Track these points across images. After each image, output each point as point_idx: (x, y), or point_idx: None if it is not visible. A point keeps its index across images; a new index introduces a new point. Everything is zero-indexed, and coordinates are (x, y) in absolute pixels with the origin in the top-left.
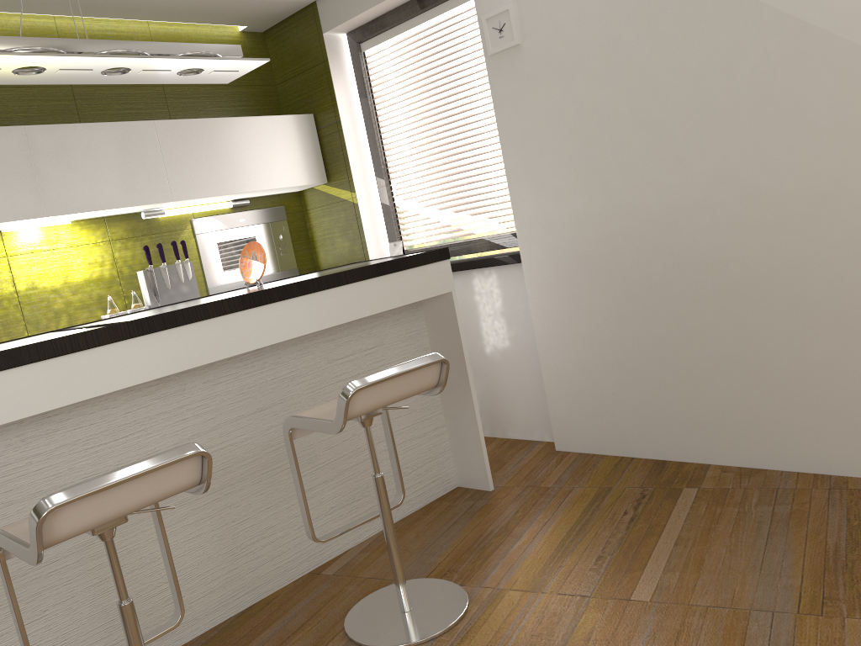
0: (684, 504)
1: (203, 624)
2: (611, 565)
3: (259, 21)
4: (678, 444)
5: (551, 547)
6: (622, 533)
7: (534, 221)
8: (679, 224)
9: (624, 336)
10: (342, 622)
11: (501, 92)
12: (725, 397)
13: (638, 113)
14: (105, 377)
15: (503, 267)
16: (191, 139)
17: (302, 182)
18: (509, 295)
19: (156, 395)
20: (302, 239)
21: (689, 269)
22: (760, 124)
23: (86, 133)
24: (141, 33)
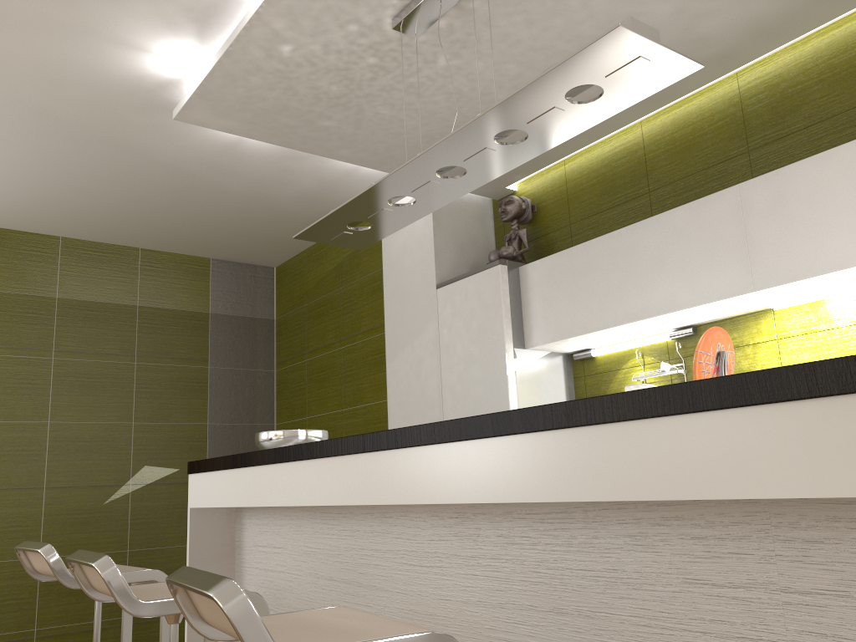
0: None
1: None
2: None
3: None
4: None
5: None
6: None
7: None
8: None
9: None
10: None
11: None
12: None
13: None
14: (347, 487)
15: None
16: None
17: None
18: None
19: (454, 531)
20: None
21: None
22: None
23: (811, 169)
24: None
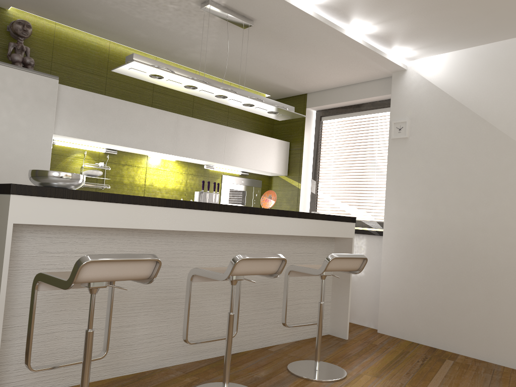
0: (447, 364)
1: (217, 353)
2: (414, 377)
3: (277, 95)
4: (444, 341)
5: (383, 365)
6: (417, 368)
7: (394, 217)
8: (468, 234)
9: (428, 282)
10: (285, 367)
11: (392, 156)
12: (473, 321)
13: (458, 180)
14: (225, 225)
15: (370, 236)
16: (238, 138)
17: (277, 171)
18: (370, 250)
19: (230, 242)
20: None
21: (468, 256)
22: (515, 199)
23: (199, 124)
24: None
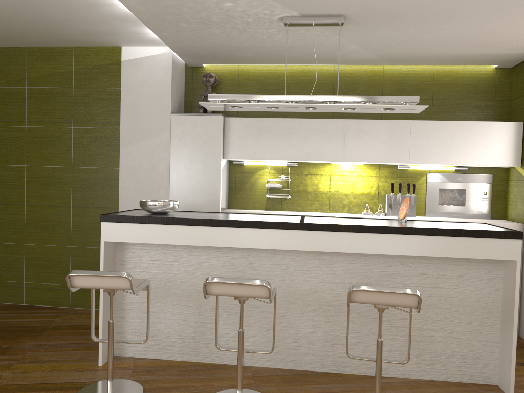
0: None
1: (308, 367)
2: None
3: (504, 62)
4: None
5: None
6: None
7: None
8: None
9: None
10: None
11: None
12: None
13: None
14: (286, 242)
15: None
16: (430, 131)
17: (500, 163)
18: None
19: (317, 258)
20: (500, 197)
21: None
22: None
23: (373, 124)
24: (428, 71)
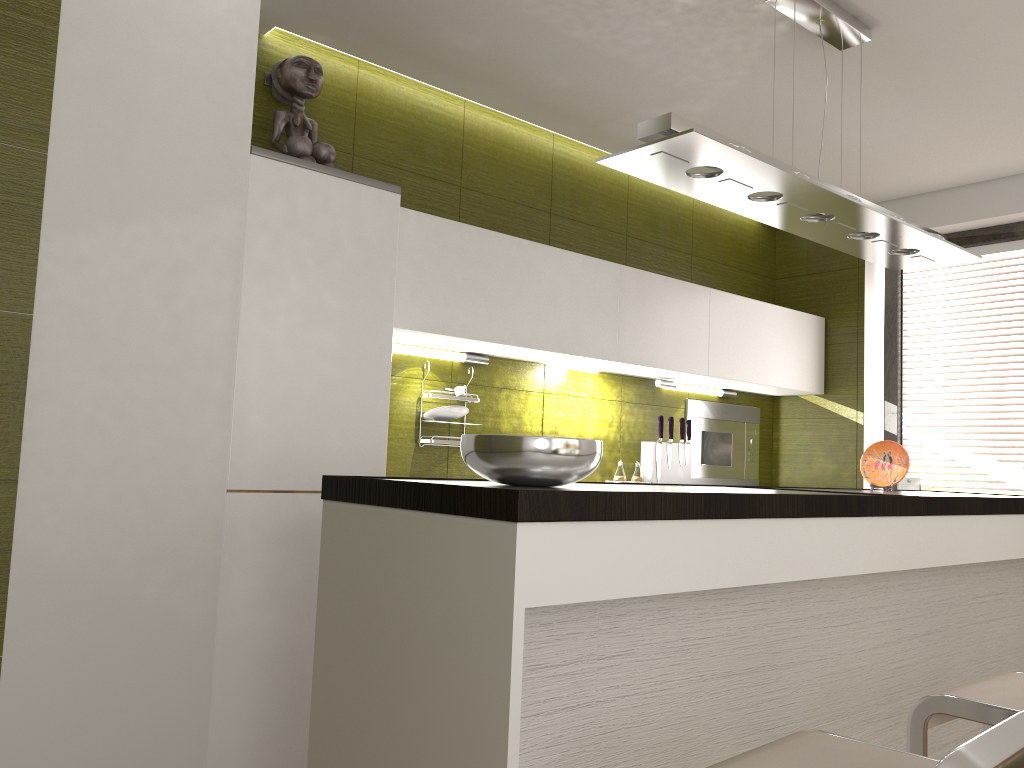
0: None
1: None
2: None
3: None
4: None
5: None
6: None
7: None
8: None
9: None
10: None
11: None
12: None
13: None
14: (903, 551)
15: None
16: (732, 315)
17: (804, 387)
18: None
19: (870, 586)
20: (766, 448)
21: None
22: None
23: (660, 285)
24: (686, 198)
